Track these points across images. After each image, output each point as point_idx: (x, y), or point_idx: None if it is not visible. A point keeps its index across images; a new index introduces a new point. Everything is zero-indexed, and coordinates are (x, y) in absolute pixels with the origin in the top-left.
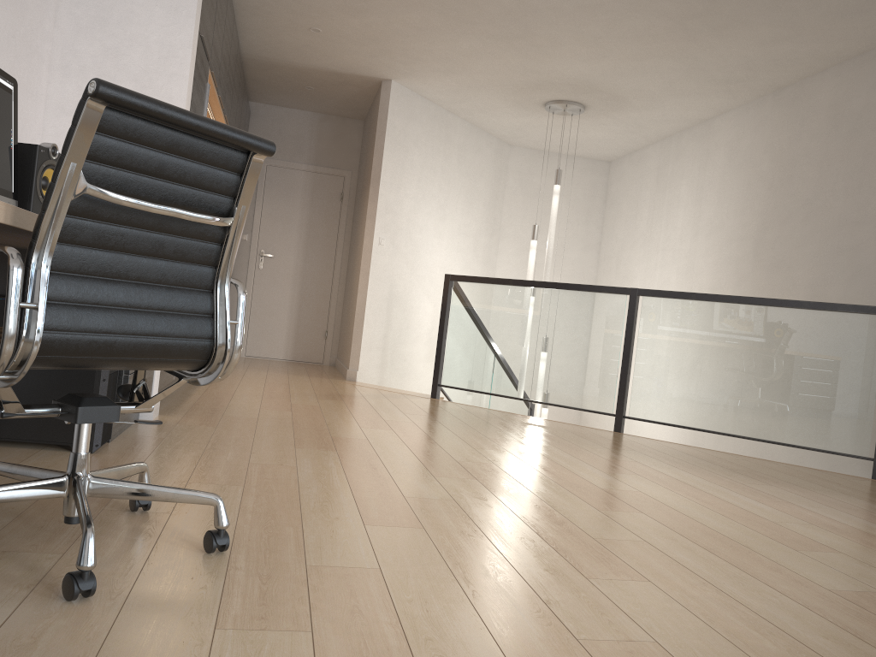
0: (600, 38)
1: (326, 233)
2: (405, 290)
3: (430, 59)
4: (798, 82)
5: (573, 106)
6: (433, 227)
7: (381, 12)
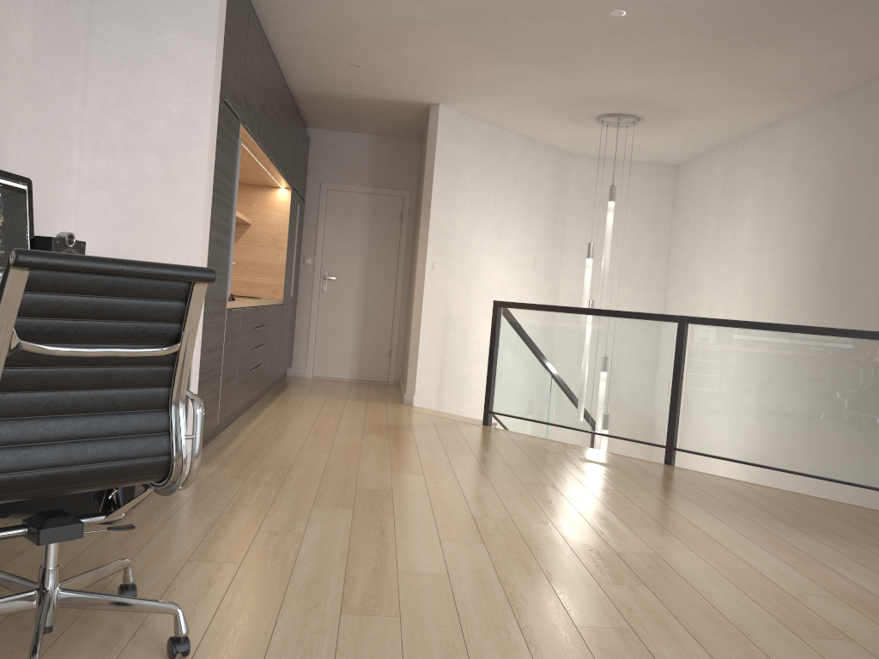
0: (641, 57)
1: (387, 253)
2: (462, 311)
3: (473, 84)
4: (863, 86)
5: (626, 119)
6: (489, 246)
7: (415, 47)
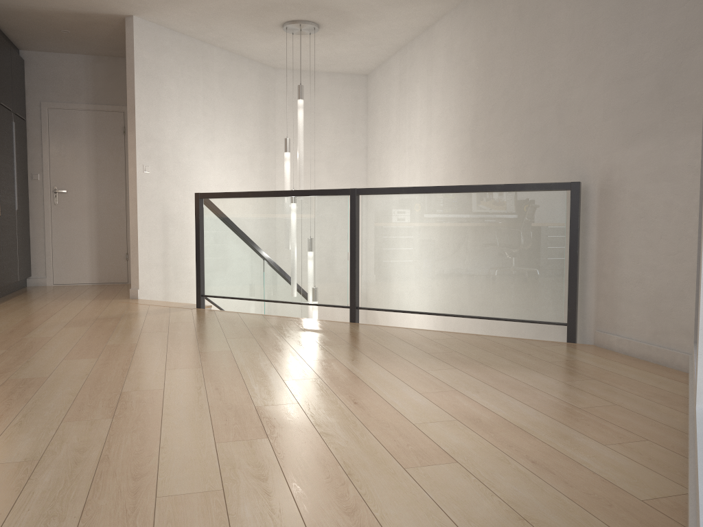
0: None
1: (114, 165)
2: (181, 210)
3: None
4: None
5: (307, 25)
6: (202, 149)
7: None
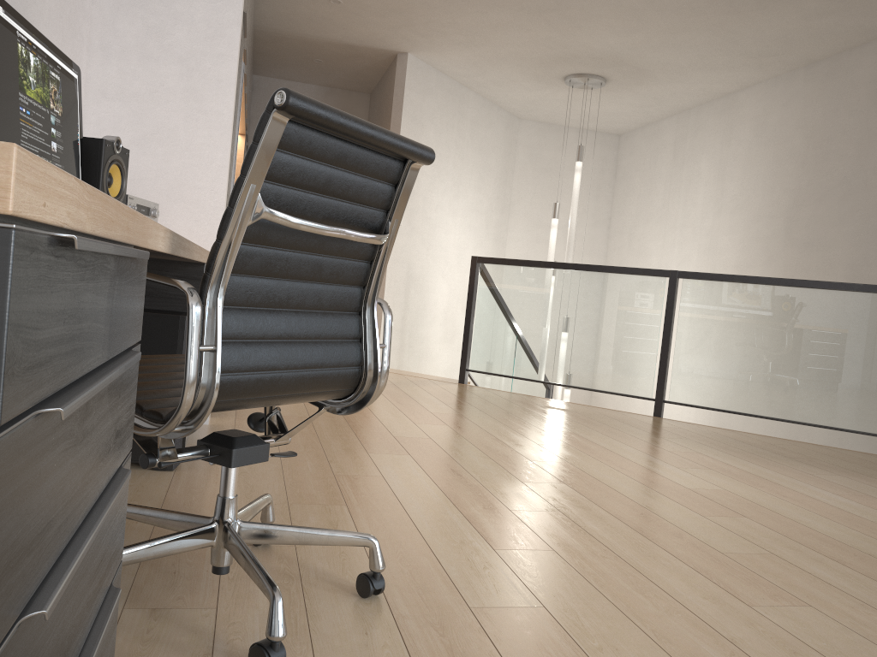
0: (639, 10)
1: None
2: (422, 271)
3: (453, 32)
4: (834, 56)
5: (595, 80)
6: (447, 205)
7: None
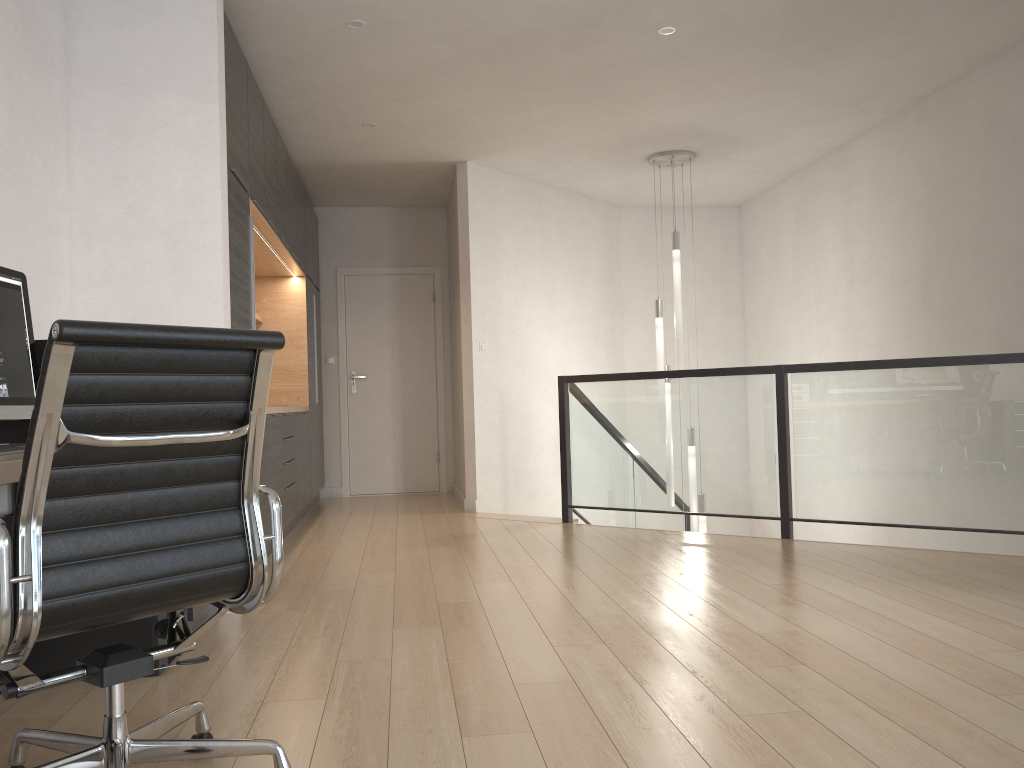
0: (694, 80)
1: (422, 341)
2: (519, 396)
3: (505, 133)
4: (942, 89)
5: (681, 155)
6: (541, 318)
7: (438, 95)
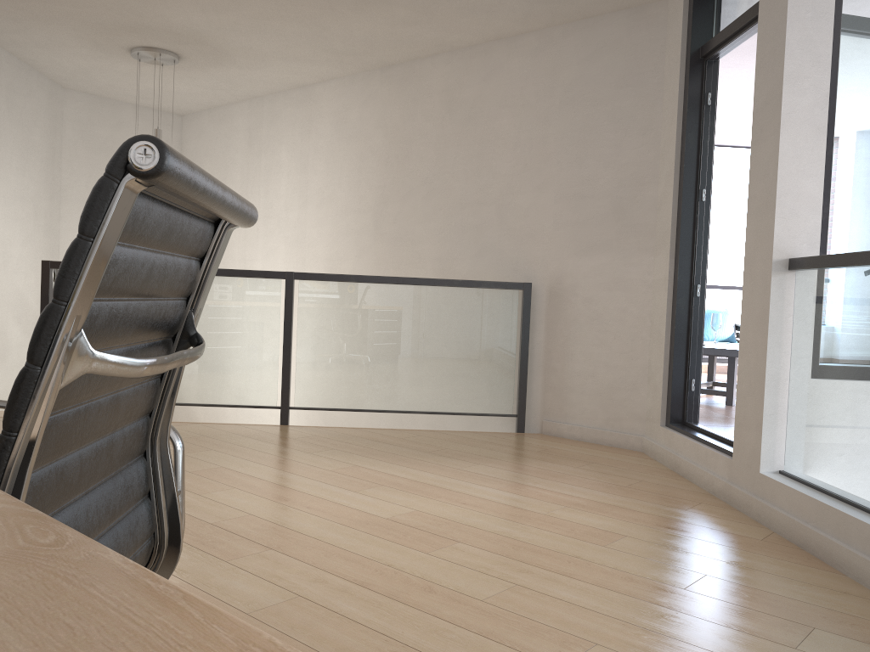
0: None
1: None
2: None
3: None
4: (407, 62)
5: (168, 56)
6: None
7: None
